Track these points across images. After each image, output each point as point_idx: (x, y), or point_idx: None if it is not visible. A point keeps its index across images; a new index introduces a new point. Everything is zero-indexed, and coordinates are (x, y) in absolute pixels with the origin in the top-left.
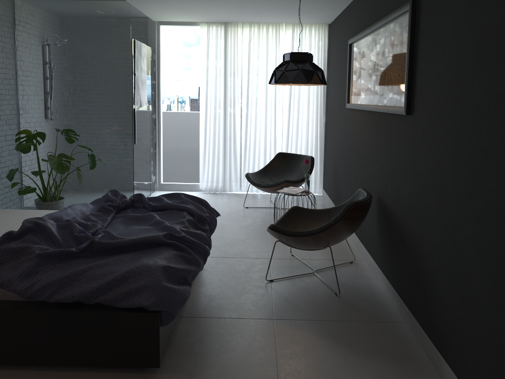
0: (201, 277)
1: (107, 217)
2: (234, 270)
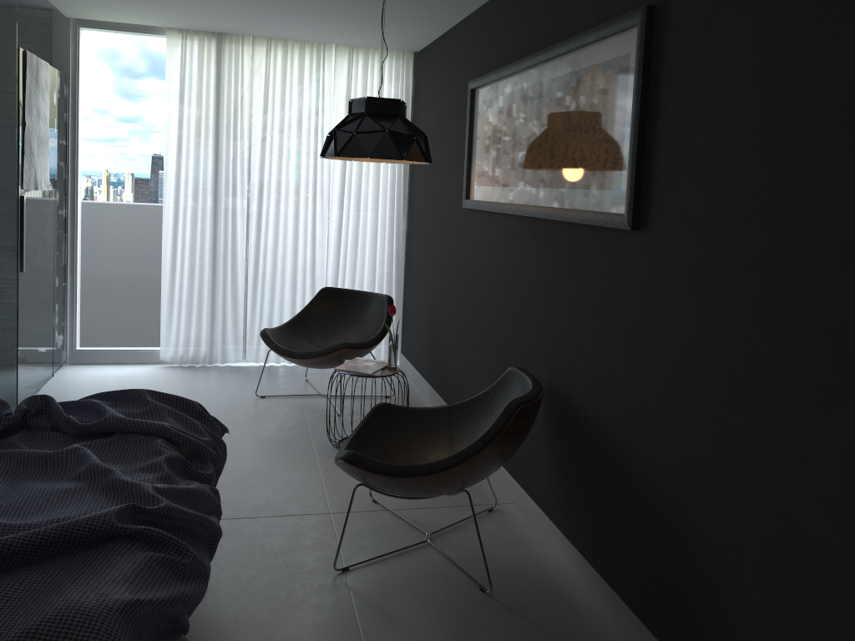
0: None
1: None
2: (261, 549)
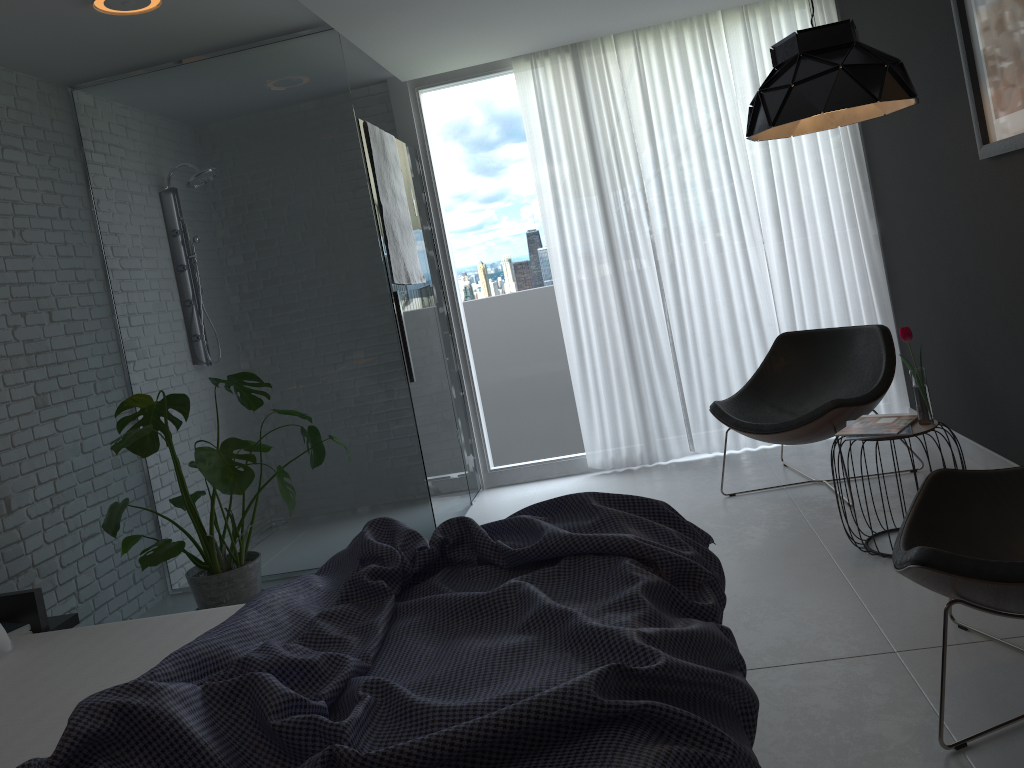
0: None
1: (375, 617)
2: (805, 716)
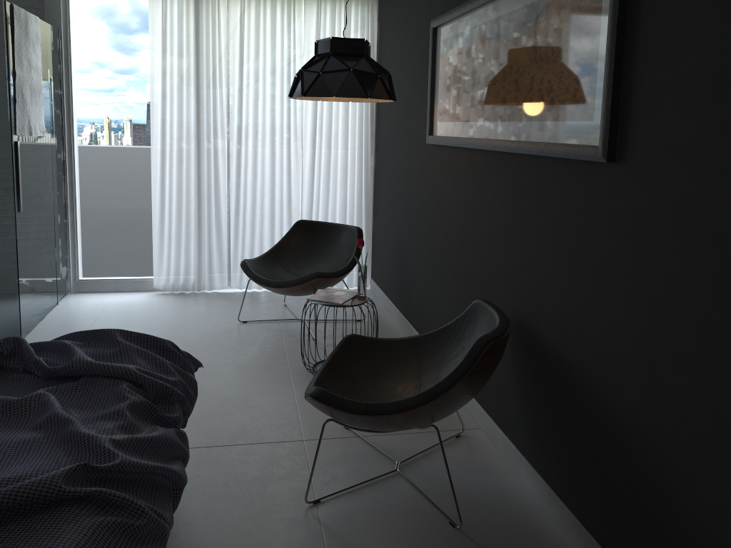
0: None
1: None
2: (236, 479)
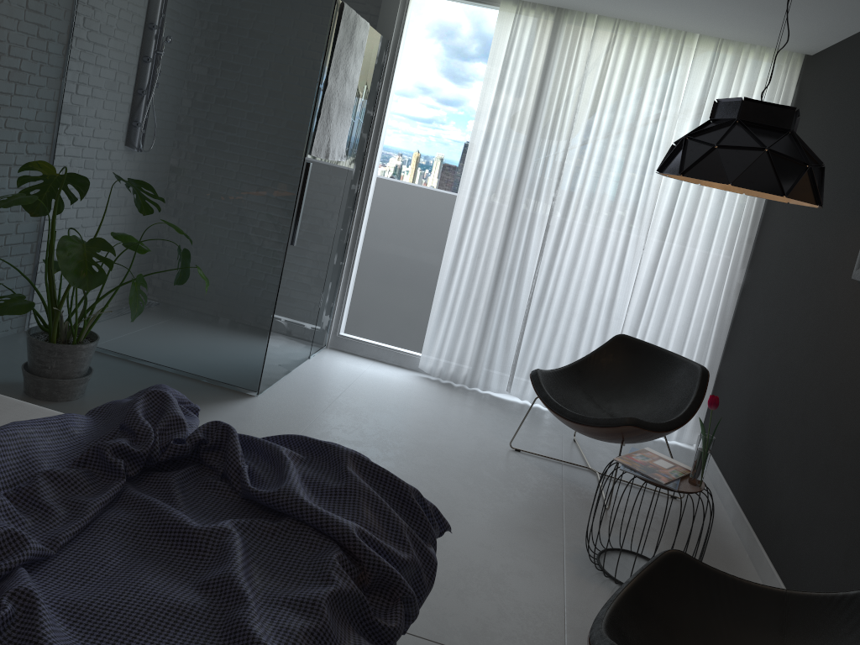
0: None
1: (92, 499)
2: None
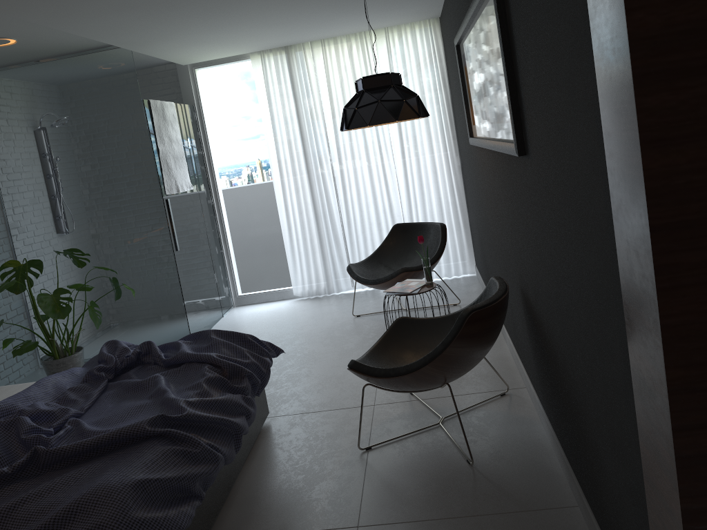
0: (262, 456)
1: (94, 390)
2: (315, 435)
